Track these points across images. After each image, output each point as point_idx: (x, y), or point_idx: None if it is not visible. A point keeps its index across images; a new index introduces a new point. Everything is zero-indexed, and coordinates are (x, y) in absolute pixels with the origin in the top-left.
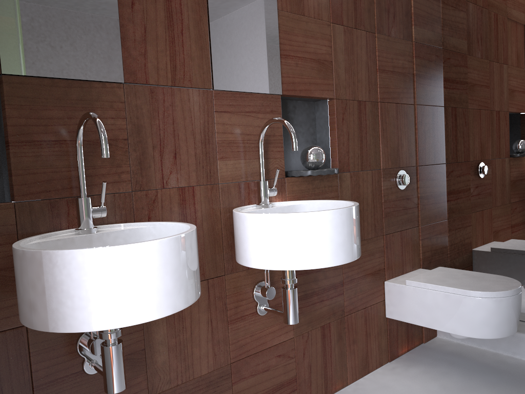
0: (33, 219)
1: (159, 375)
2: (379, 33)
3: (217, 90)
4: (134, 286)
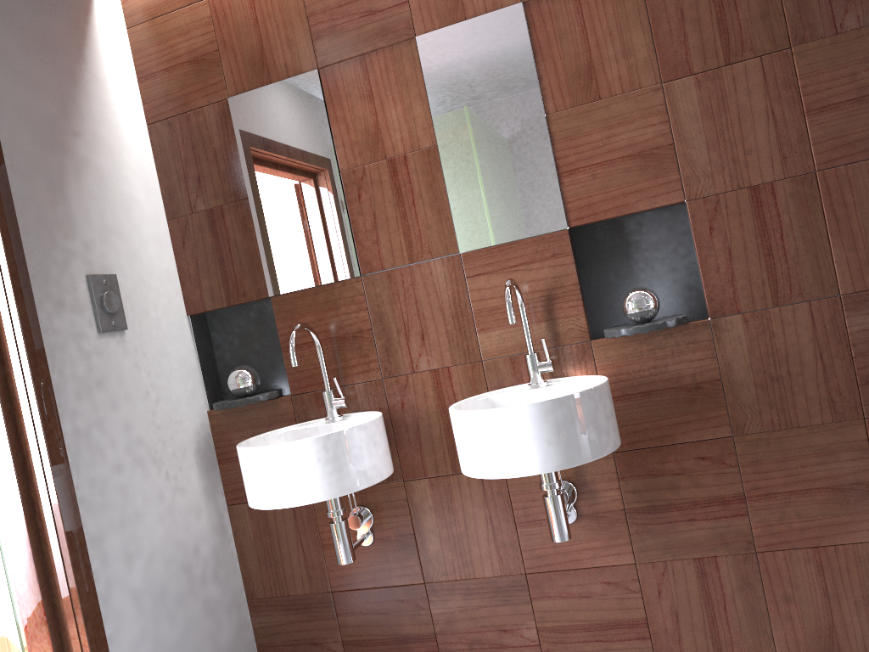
0: (305, 409)
1: (433, 564)
2: (802, 42)
3: (466, 252)
4: (268, 479)
